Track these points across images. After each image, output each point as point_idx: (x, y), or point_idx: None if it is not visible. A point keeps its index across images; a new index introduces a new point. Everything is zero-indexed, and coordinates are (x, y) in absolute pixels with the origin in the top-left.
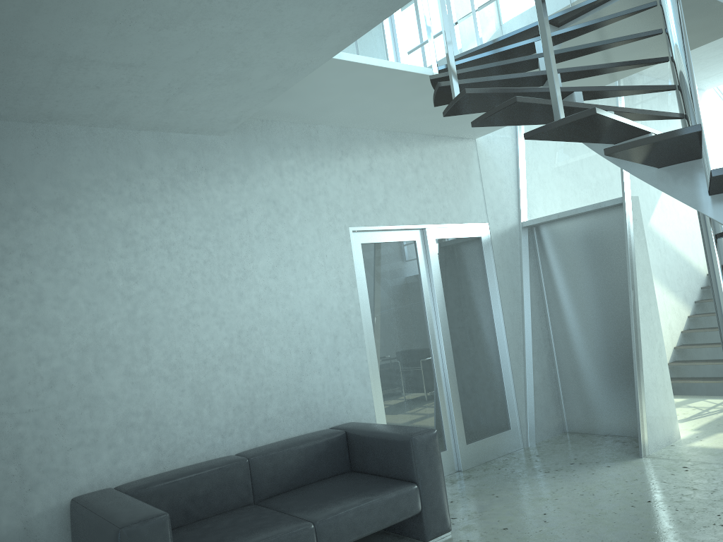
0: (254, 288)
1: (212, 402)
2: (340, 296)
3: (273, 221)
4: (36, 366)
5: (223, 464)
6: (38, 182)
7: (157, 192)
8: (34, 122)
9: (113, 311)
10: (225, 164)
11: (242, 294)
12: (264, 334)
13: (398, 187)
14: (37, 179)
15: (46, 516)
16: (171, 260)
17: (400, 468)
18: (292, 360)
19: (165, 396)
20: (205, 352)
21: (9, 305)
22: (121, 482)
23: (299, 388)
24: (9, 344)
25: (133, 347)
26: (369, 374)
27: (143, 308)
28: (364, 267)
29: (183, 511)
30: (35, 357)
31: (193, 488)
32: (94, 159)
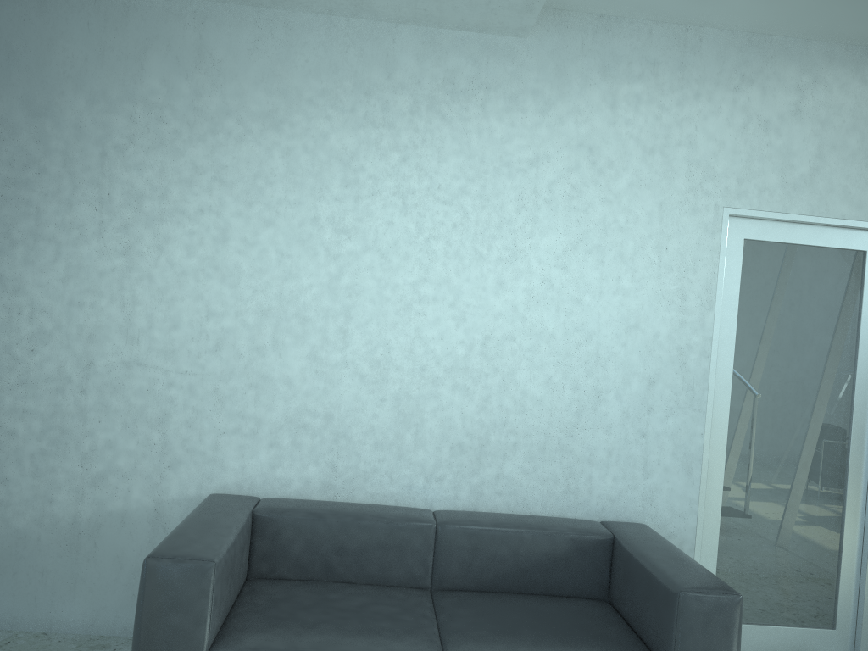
0: (525, 277)
1: (421, 428)
2: (677, 318)
3: (581, 180)
4: (203, 320)
5: (397, 518)
6: (250, 86)
7: (404, 115)
8: (259, 6)
9: (310, 271)
10: (520, 83)
11: (503, 283)
12: (525, 350)
13: (850, 149)
14: (249, 82)
15: (181, 504)
16: (404, 214)
17: (655, 635)
18: (564, 400)
19: (356, 401)
20: (426, 355)
21: (187, 238)
22: (275, 494)
23: (564, 445)
24: (179, 287)
25: (327, 325)
26: (702, 458)
27: (351, 275)
28: (741, 281)
29: (323, 562)
30: (205, 309)
31: (343, 536)
32: (327, 61)
